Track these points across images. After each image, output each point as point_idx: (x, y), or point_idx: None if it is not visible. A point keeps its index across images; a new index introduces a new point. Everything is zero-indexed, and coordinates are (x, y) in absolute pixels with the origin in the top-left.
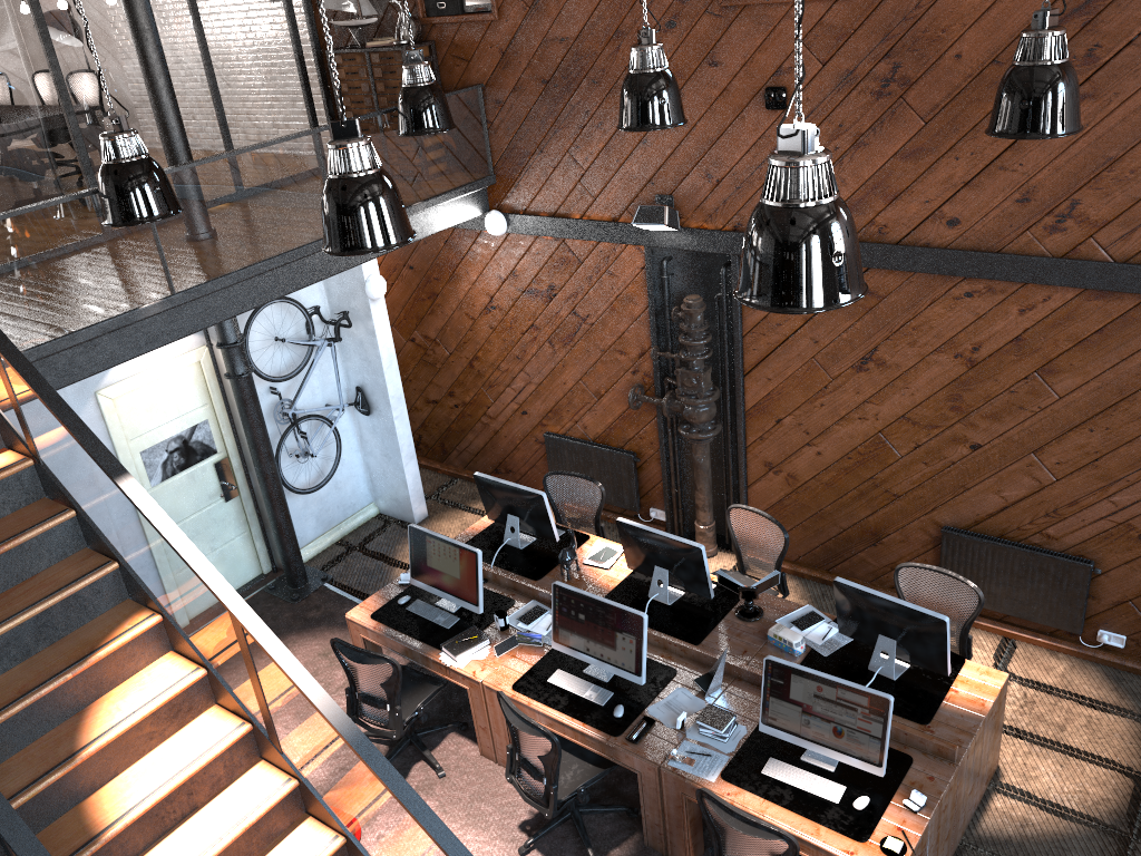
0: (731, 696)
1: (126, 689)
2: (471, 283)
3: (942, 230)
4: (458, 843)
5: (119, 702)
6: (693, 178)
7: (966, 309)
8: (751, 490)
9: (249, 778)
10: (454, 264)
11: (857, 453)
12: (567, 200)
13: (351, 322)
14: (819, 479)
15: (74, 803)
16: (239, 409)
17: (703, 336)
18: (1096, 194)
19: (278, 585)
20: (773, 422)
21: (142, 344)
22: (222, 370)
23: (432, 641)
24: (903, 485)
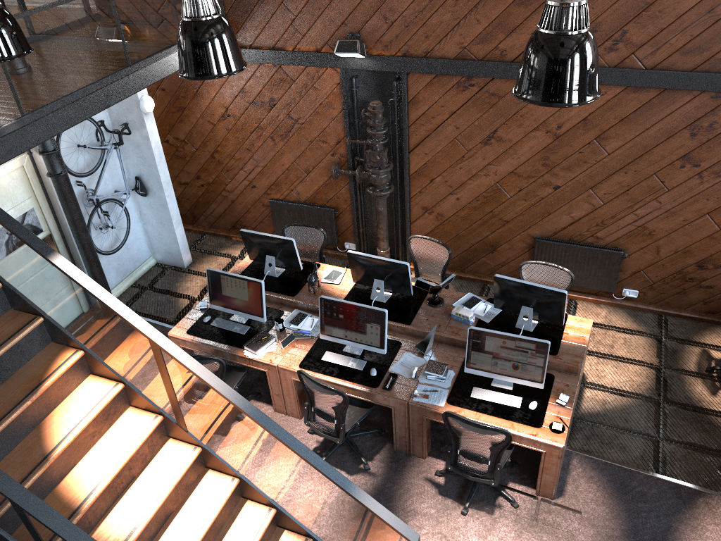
0: (439, 353)
1: (67, 405)
2: (211, 99)
3: None
4: (334, 470)
5: (66, 415)
6: (375, 21)
7: None
8: (413, 226)
9: (165, 452)
10: (197, 86)
11: (482, 197)
12: (283, 37)
13: (130, 131)
14: (458, 215)
15: (50, 489)
16: (60, 199)
17: (382, 127)
18: (638, 26)
19: None
20: (428, 181)
21: (3, 155)
22: (40, 171)
23: (236, 344)
24: (511, 214)
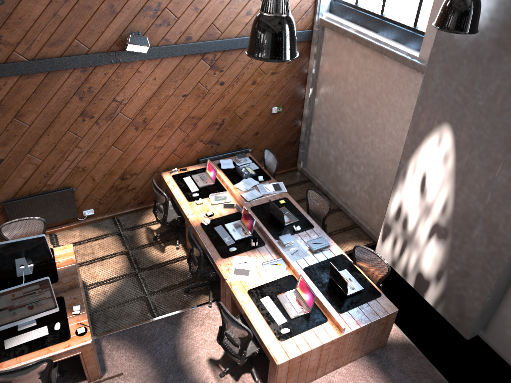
0: None
1: None
2: None
3: None
4: None
5: None
6: None
7: None
8: None
9: None
10: None
11: None
12: None
13: None
14: None
15: None
16: None
17: None
18: (8, 31)
19: None
20: None
21: None
22: None
23: None
24: None
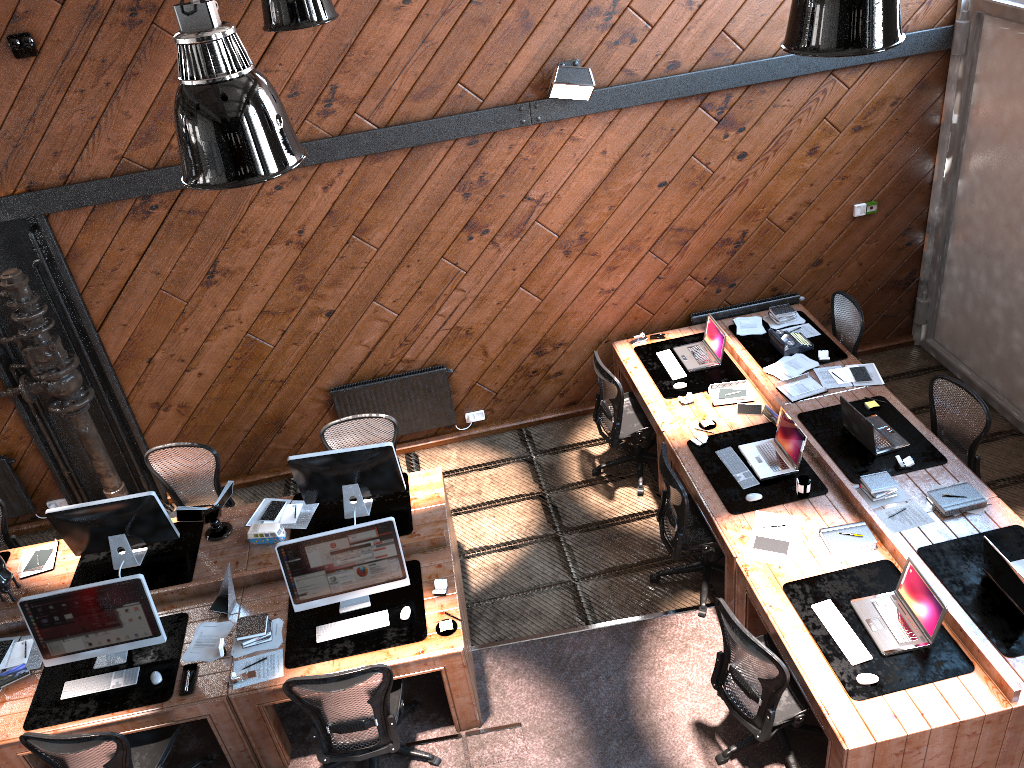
0: (250, 603)
1: None
2: None
3: None
4: None
5: None
6: None
7: (281, 200)
8: (148, 436)
9: None
10: None
11: (235, 359)
12: None
13: None
14: (210, 397)
15: None
16: None
17: (38, 307)
18: (347, 76)
19: None
20: (146, 364)
21: None
22: None
23: None
24: (284, 370)
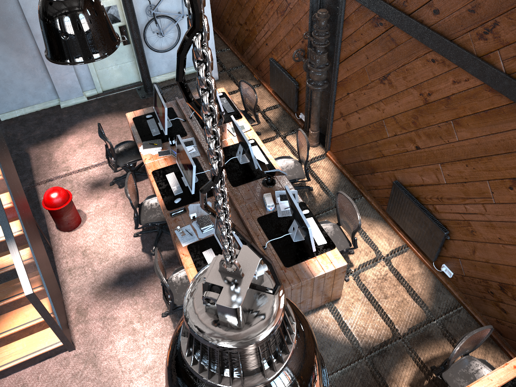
0: None
1: None
2: None
3: (430, 14)
4: (8, 227)
5: None
6: None
7: (430, 69)
8: (334, 123)
9: None
10: None
11: (373, 126)
12: None
13: None
14: (357, 131)
15: None
16: (122, 4)
17: (324, 34)
18: (508, 22)
19: (141, 89)
20: (346, 94)
21: None
22: None
23: (143, 139)
24: (386, 151)
